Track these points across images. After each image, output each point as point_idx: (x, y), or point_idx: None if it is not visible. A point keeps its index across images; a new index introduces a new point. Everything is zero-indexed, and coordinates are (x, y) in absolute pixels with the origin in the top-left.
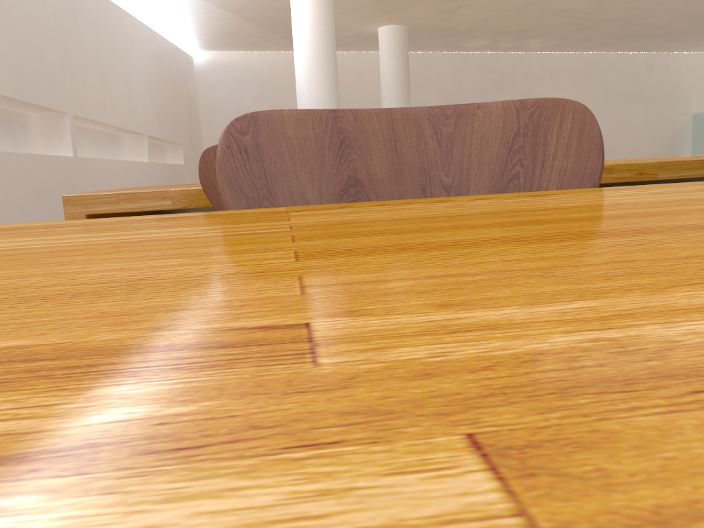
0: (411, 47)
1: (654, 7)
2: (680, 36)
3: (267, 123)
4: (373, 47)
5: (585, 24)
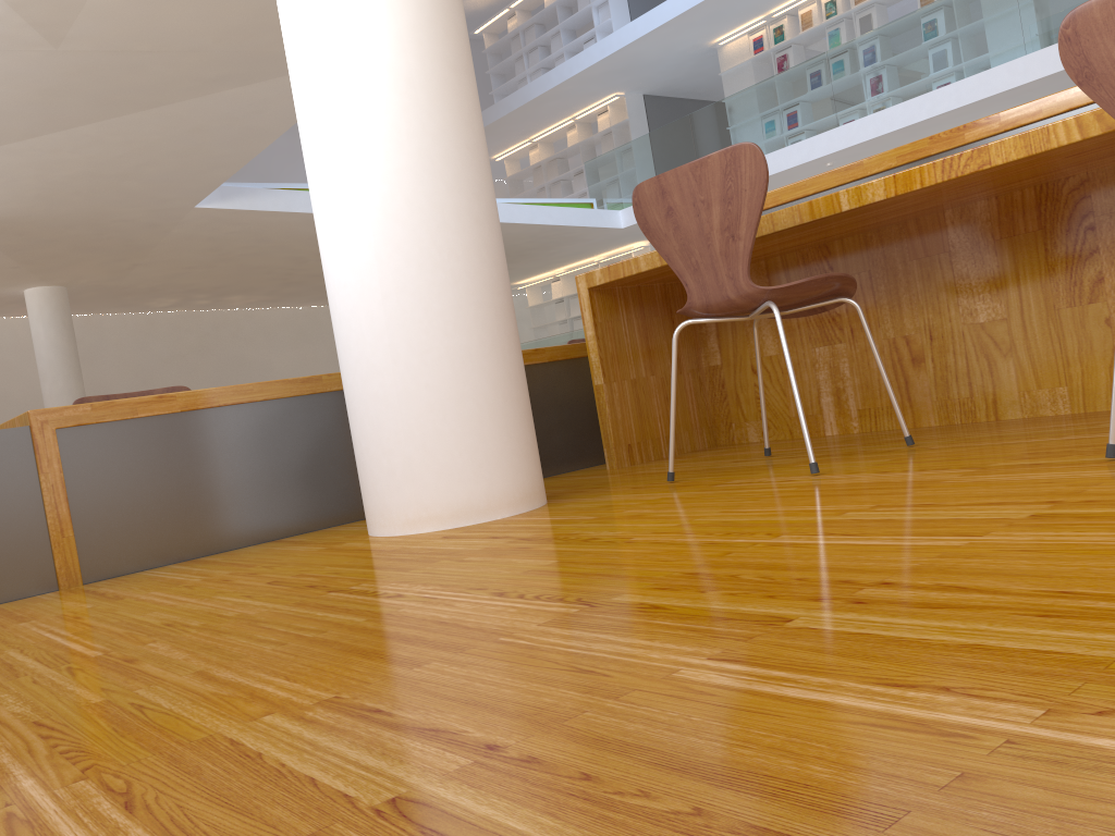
0: (73, 309)
1: None
2: None
3: (87, 400)
4: (16, 311)
5: (291, 279)
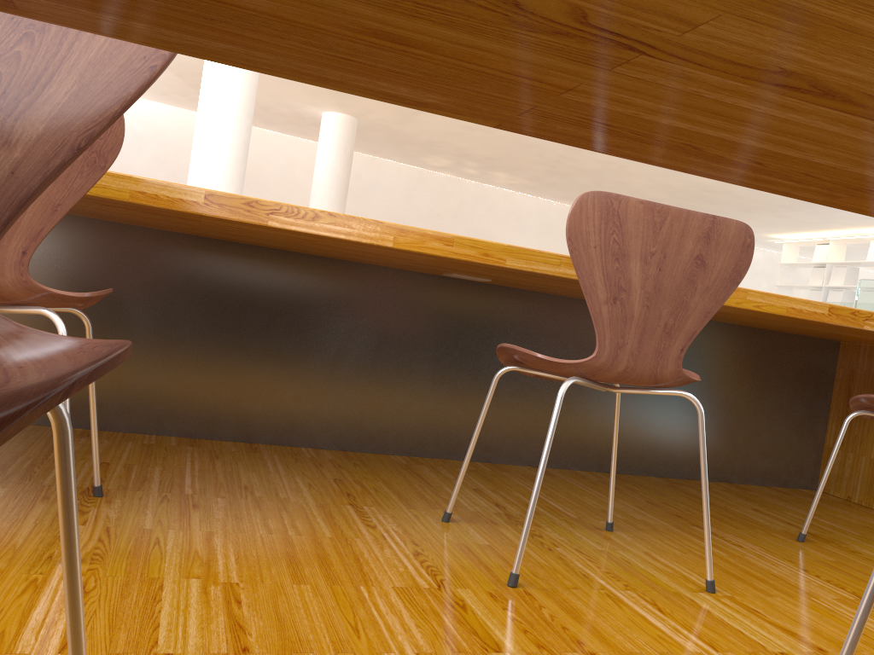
0: (361, 146)
1: (630, 166)
2: None
3: None
4: (316, 135)
5: (558, 168)
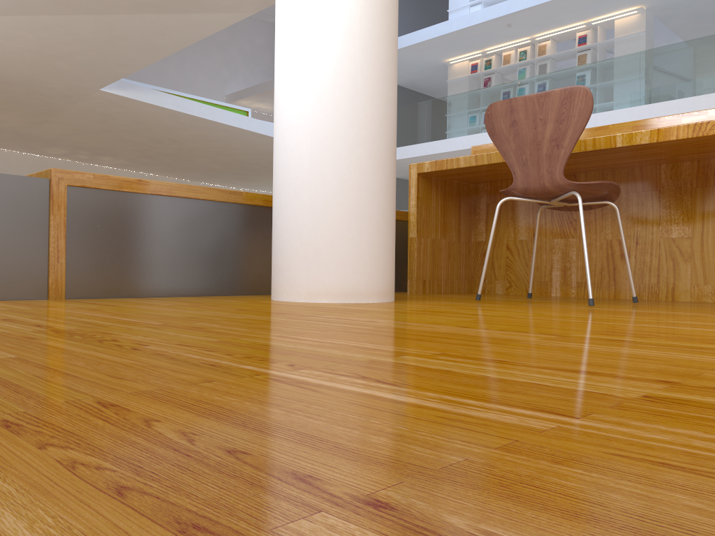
0: None
1: (195, 151)
2: (216, 173)
3: None
4: None
5: (148, 153)
